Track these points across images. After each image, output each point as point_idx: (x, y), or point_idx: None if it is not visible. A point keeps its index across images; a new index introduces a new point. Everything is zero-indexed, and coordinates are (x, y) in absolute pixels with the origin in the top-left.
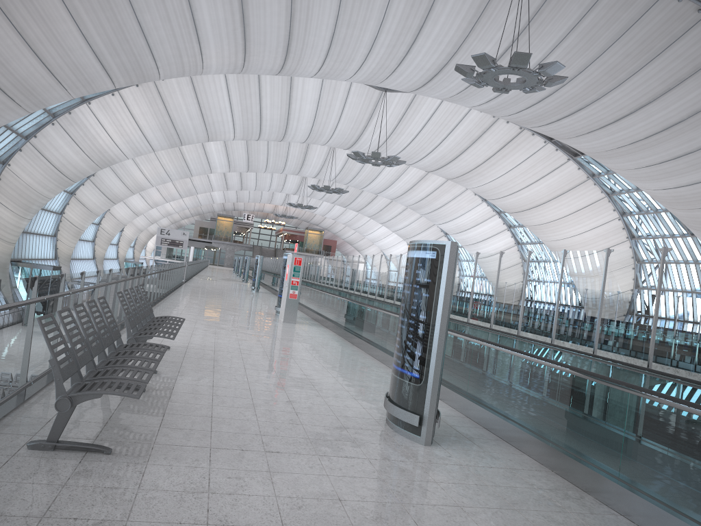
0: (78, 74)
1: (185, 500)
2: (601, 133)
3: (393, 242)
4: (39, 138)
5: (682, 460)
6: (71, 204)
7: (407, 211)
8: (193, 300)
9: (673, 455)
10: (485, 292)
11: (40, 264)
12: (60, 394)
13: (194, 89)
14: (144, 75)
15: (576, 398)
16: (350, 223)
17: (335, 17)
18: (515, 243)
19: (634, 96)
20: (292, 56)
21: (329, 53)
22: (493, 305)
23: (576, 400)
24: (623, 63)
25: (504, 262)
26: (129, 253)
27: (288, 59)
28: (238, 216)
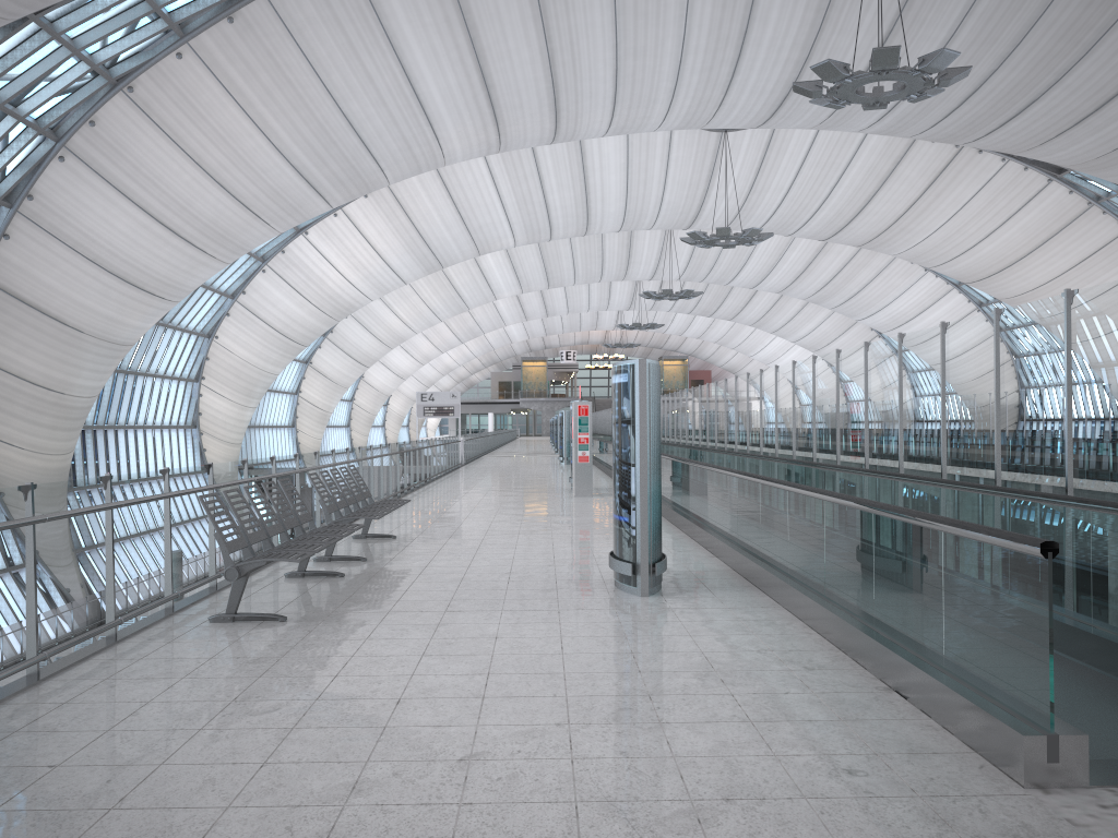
0: (279, 201)
1: (340, 644)
2: (1079, 133)
3: (798, 358)
4: (249, 293)
5: (852, 560)
6: (308, 377)
7: (810, 306)
8: (462, 484)
9: (848, 557)
10: (805, 413)
11: None
12: (228, 565)
13: (445, 185)
14: (366, 184)
15: (798, 518)
16: (724, 340)
17: (613, 47)
18: None
19: (1117, 65)
20: (565, 114)
21: (617, 99)
22: (813, 430)
23: (798, 521)
24: (1085, 17)
25: (817, 370)
26: (402, 435)
27: (560, 120)
28: (554, 356)
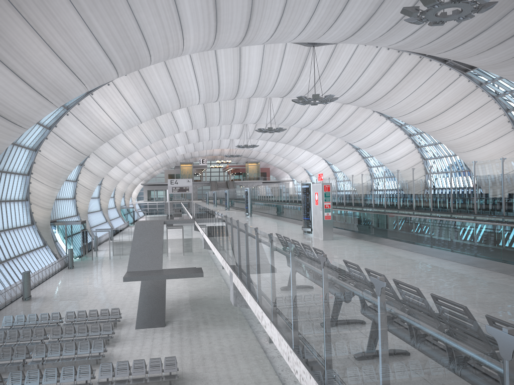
0: (93, 71)
1: None
2: (499, 48)
3: (314, 161)
4: (58, 126)
5: None
6: (82, 173)
7: (325, 137)
8: None
9: None
10: None
11: (70, 221)
12: None
13: (168, 70)
14: (139, 63)
15: None
16: (280, 153)
17: None
18: (416, 147)
19: None
20: (252, 28)
21: (281, 21)
22: None
23: None
24: None
25: None
26: (121, 201)
27: (248, 32)
28: (194, 161)
